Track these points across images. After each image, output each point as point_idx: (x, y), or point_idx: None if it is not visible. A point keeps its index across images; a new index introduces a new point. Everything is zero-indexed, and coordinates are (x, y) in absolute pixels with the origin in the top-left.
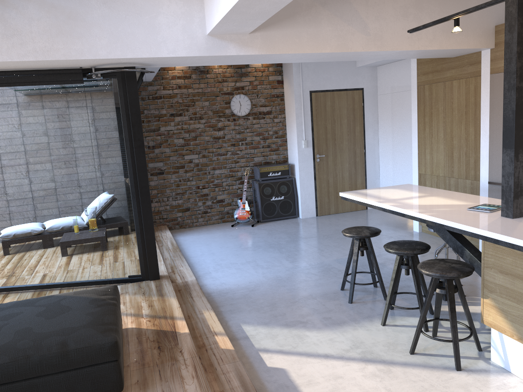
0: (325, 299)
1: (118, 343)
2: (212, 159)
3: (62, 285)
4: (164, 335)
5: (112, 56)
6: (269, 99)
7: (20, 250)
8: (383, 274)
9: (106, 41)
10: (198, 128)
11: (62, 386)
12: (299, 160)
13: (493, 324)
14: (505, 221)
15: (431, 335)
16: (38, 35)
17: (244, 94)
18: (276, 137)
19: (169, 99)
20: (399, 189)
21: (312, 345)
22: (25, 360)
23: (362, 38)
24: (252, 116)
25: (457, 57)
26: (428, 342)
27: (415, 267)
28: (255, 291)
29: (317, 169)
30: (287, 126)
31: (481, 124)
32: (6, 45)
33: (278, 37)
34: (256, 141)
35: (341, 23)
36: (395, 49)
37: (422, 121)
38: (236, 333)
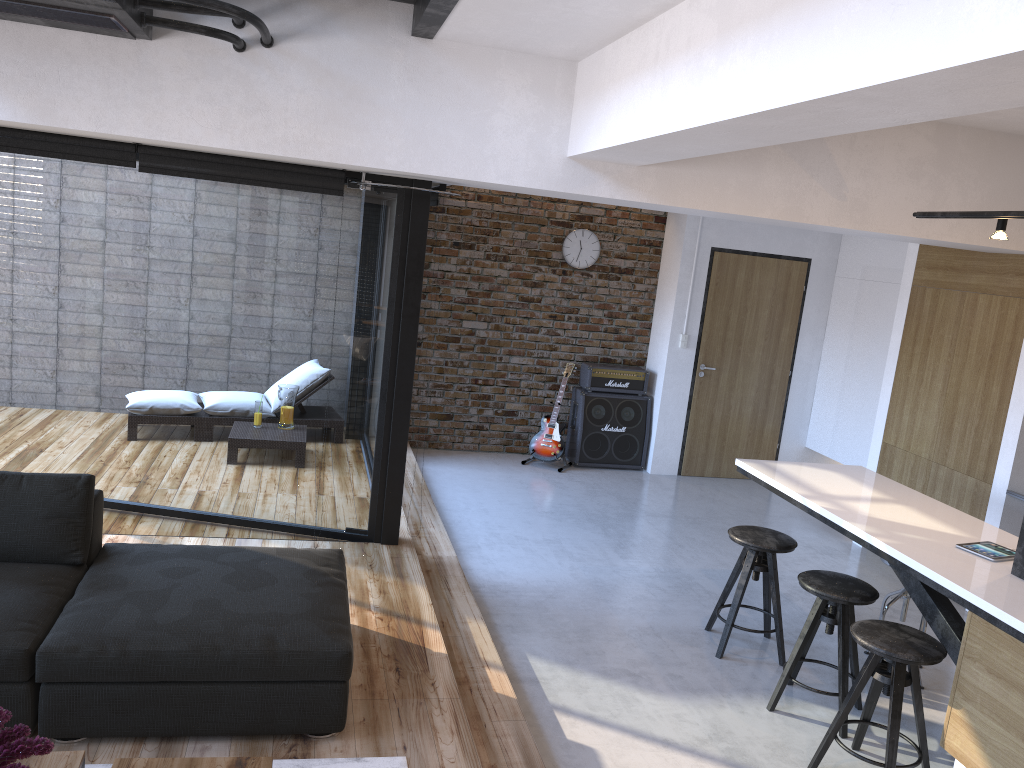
0: (676, 641)
1: (351, 656)
2: (511, 336)
3: (233, 521)
4: (405, 650)
5: (405, 168)
6: (634, 246)
7: (176, 448)
8: (784, 617)
9: (401, 142)
10: (497, 277)
11: (256, 703)
12: (666, 368)
13: (959, 753)
14: (1016, 586)
15: (851, 745)
16: (295, 117)
17: (592, 230)
18: (632, 316)
19: (457, 215)
20: (843, 475)
21: (644, 719)
22: (213, 653)
23: (830, 203)
24: (597, 272)
25: (996, 255)
26: (842, 756)
27: (846, 625)
28: (556, 600)
29: (697, 390)
30: (657, 301)
31: (1015, 385)
32: (242, 125)
33: (685, 179)
34: (595, 317)
35: (800, 172)
36: (884, 230)
37: (909, 350)
38: (518, 668)
